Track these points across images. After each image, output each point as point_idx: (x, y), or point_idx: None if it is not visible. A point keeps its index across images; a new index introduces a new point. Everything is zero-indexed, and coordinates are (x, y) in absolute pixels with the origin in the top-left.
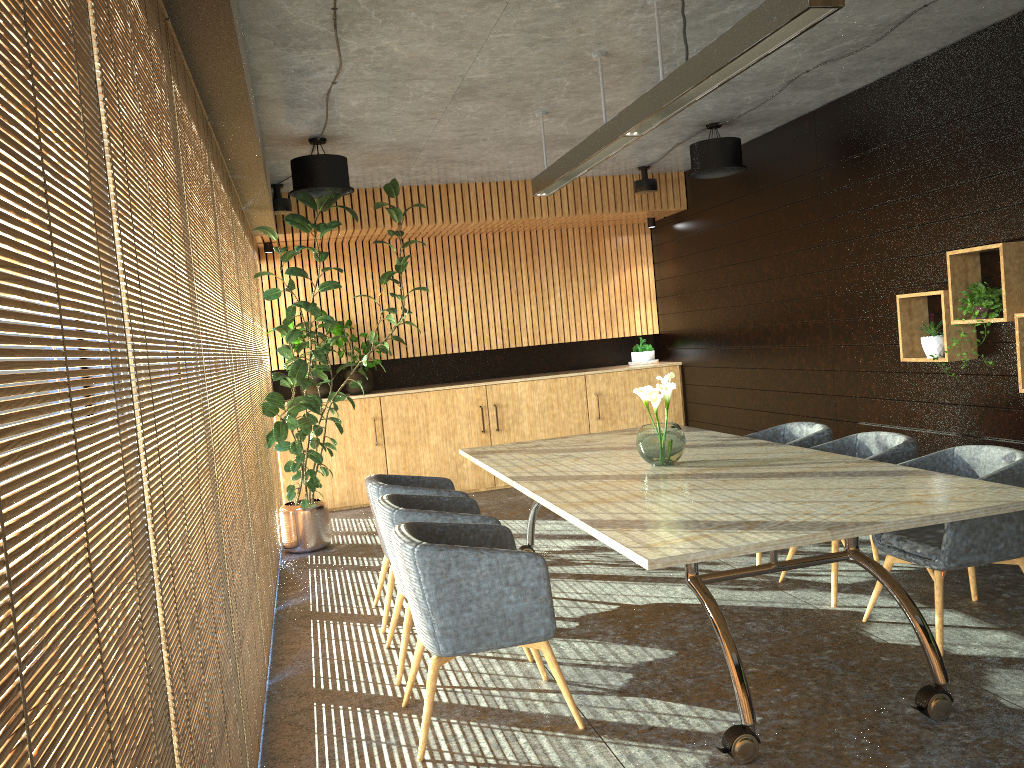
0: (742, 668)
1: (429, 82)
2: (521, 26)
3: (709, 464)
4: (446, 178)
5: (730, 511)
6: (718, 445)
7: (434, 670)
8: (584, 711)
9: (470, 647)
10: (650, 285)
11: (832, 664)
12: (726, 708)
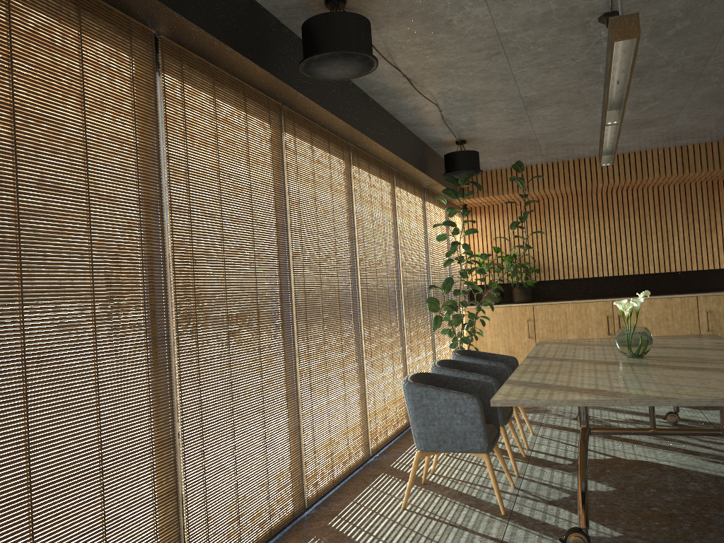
0: (585, 489)
1: (500, 102)
2: (528, 63)
3: (664, 359)
4: (574, 155)
5: (600, 384)
6: (705, 348)
7: (416, 458)
8: (515, 506)
9: (434, 447)
10: None
11: (721, 518)
12: (606, 524)
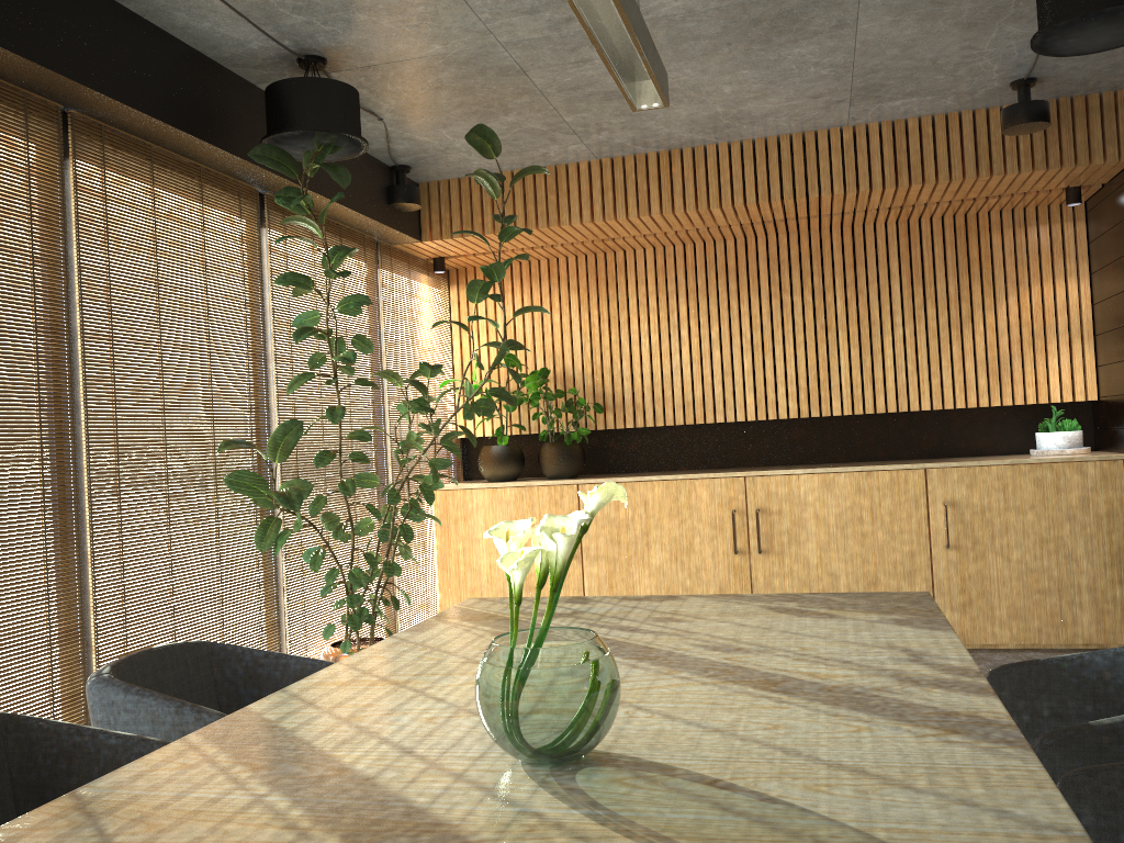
0: None
1: None
2: None
3: (632, 798)
4: (653, 137)
5: None
6: (851, 699)
7: None
8: None
9: None
10: (1082, 313)
11: None
12: None
